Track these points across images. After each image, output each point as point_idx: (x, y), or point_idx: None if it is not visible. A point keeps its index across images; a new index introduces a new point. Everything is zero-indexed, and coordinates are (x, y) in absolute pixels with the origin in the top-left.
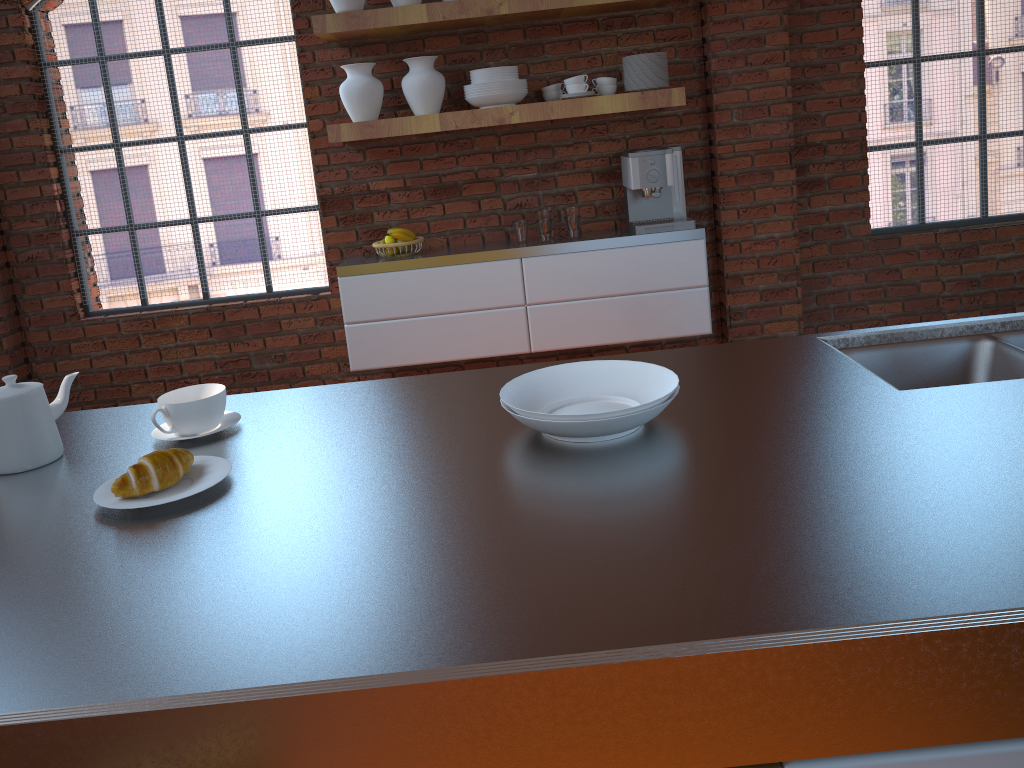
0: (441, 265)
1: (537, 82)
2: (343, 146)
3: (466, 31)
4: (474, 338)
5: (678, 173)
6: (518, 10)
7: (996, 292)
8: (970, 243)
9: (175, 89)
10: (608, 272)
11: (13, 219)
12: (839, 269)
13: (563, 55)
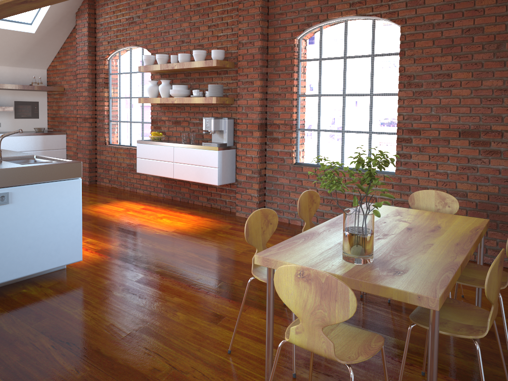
0: (157, 144)
1: (201, 90)
2: (157, 105)
3: (186, 72)
4: (162, 170)
5: (225, 127)
6: (179, 67)
7: (338, 200)
8: None
9: (131, 83)
10: (193, 156)
11: (98, 114)
12: (281, 175)
13: (208, 82)
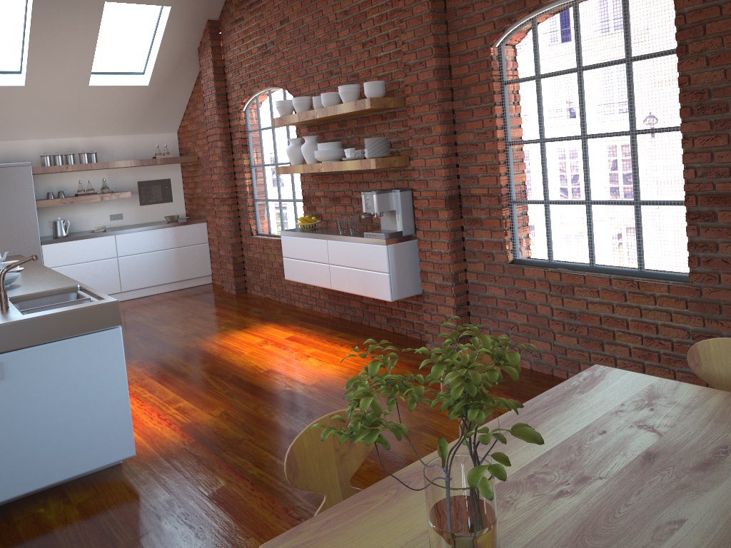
0: (305, 237)
1: (362, 147)
2: (308, 173)
3: (340, 120)
4: (315, 275)
5: (398, 205)
6: (321, 116)
7: (589, 327)
8: (569, 283)
9: (275, 143)
10: (353, 255)
11: (239, 192)
12: (490, 282)
13: (371, 133)
